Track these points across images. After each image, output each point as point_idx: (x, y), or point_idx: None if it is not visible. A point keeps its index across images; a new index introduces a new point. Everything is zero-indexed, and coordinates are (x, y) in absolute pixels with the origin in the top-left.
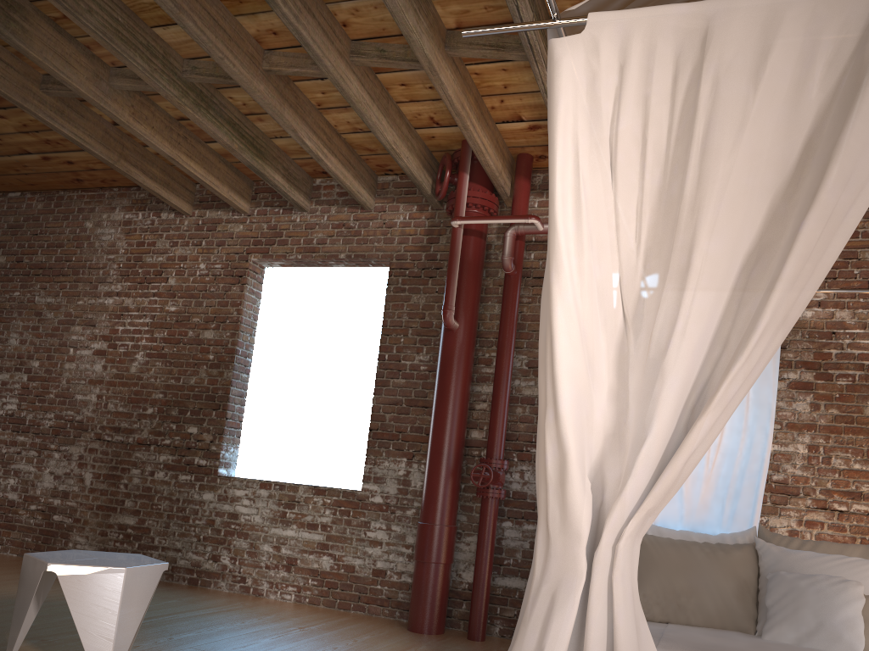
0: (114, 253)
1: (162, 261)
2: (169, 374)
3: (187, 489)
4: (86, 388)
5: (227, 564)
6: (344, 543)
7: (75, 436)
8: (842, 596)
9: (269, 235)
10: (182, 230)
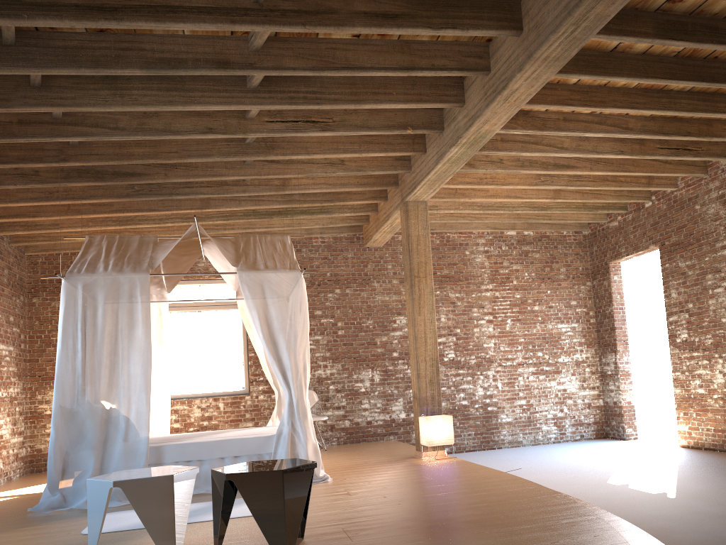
0: None
1: None
2: None
3: None
4: None
5: None
6: None
7: None
8: None
9: None
10: None
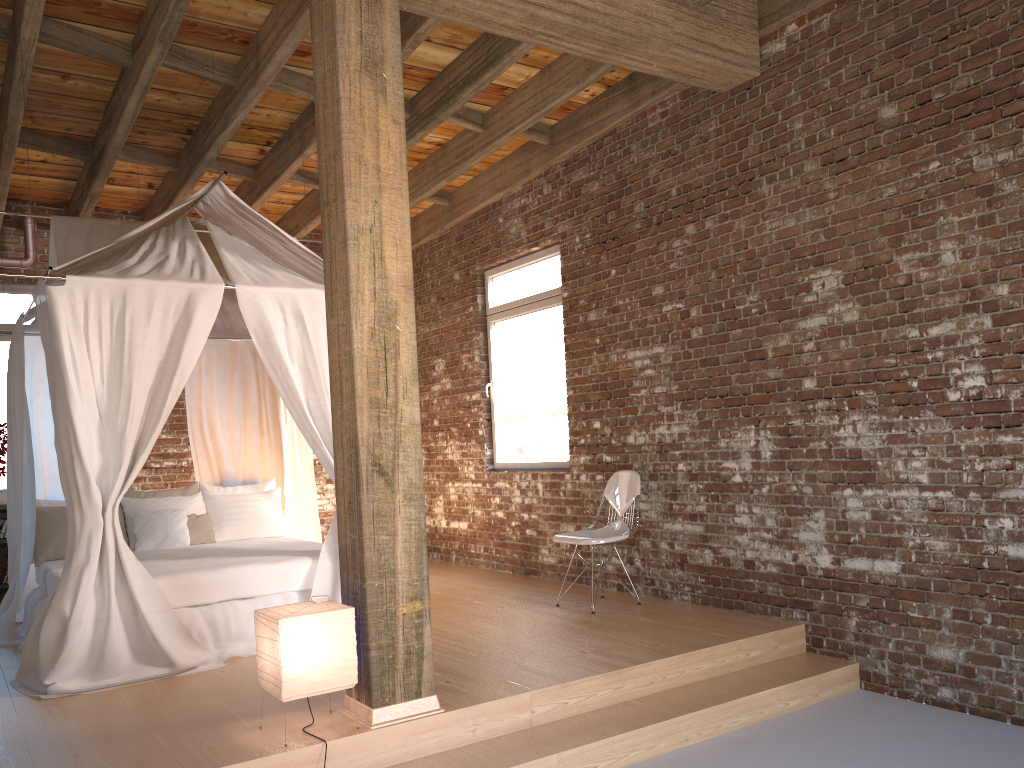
0: None
1: None
2: None
3: None
4: None
5: None
6: None
7: None
8: (176, 518)
9: None
10: None
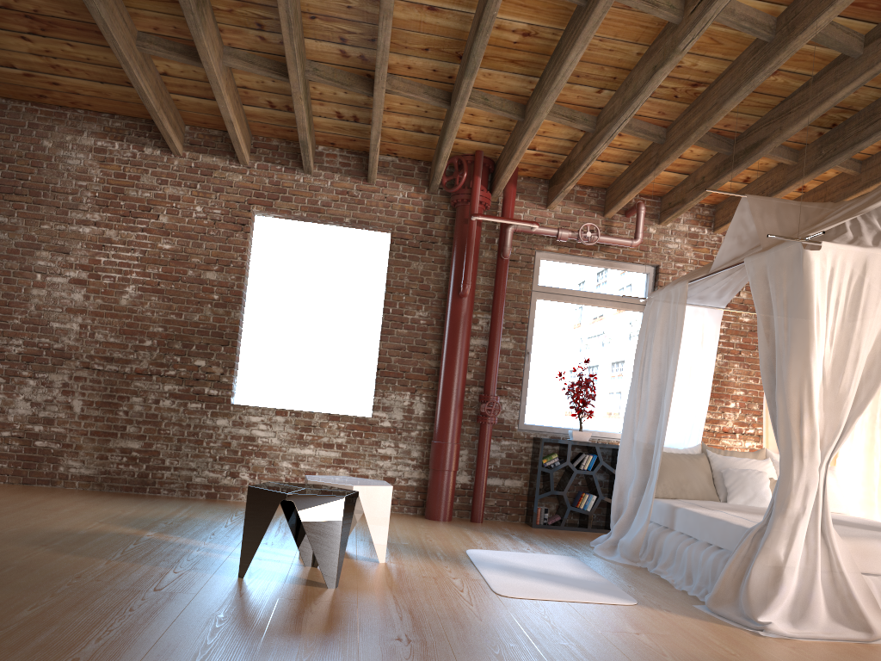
0: (86, 180)
1: (150, 197)
2: (168, 309)
3: (198, 416)
4: (65, 317)
5: (246, 480)
6: (359, 458)
7: (55, 363)
8: (762, 479)
9: (272, 190)
10: (171, 170)
